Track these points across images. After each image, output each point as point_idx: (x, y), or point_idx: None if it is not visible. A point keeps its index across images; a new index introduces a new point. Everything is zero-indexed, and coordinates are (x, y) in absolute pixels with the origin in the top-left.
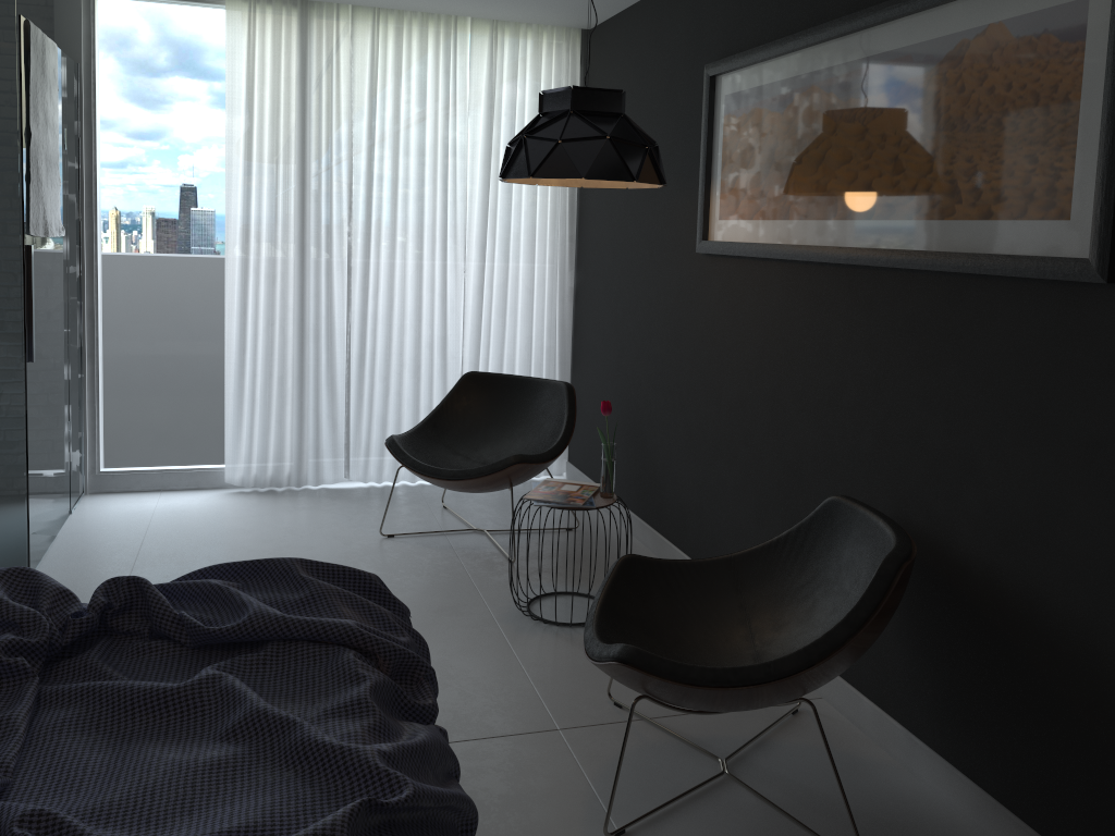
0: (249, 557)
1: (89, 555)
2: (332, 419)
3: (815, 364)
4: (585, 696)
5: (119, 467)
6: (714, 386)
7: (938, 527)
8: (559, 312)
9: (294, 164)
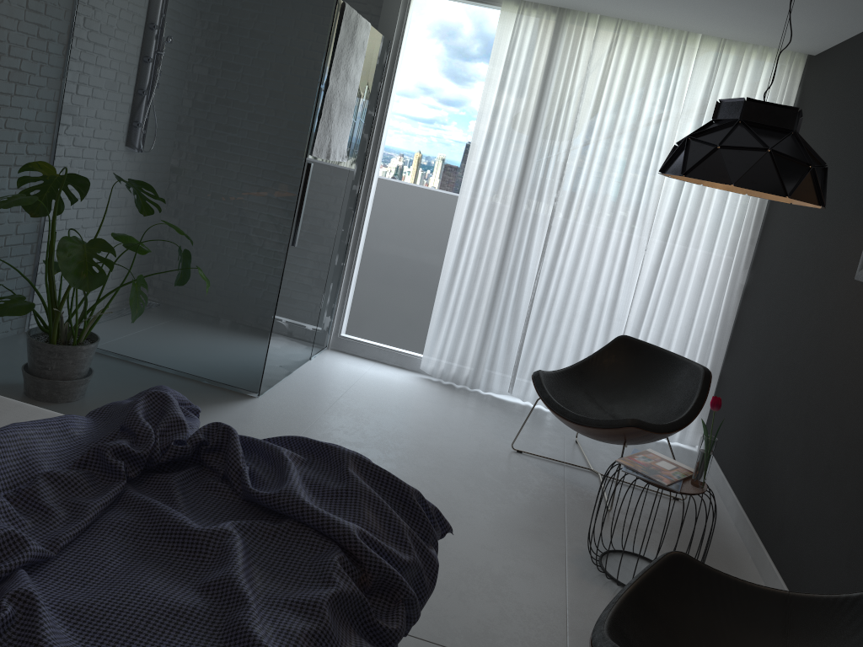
0: (405, 432)
1: (303, 393)
2: (508, 343)
3: None
4: None
5: (353, 336)
6: (840, 415)
7: None
8: (724, 304)
9: (525, 137)
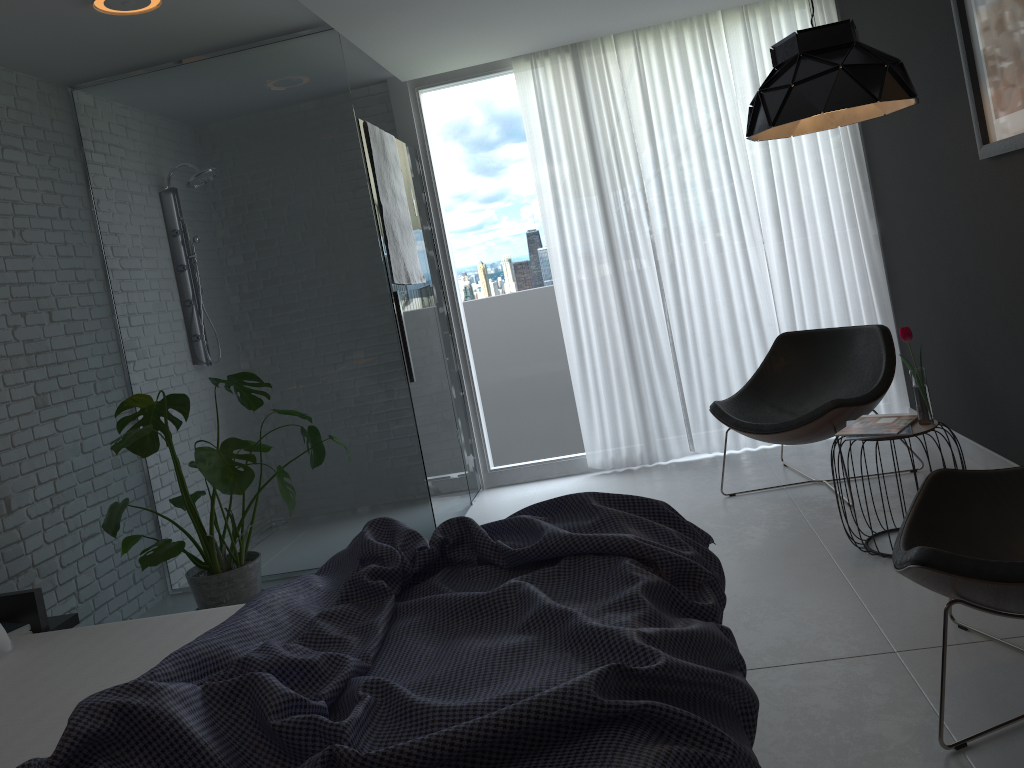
0: None
1: None
2: (668, 399)
3: None
4: (925, 620)
5: (504, 464)
6: None
7: None
8: (868, 262)
9: (592, 184)
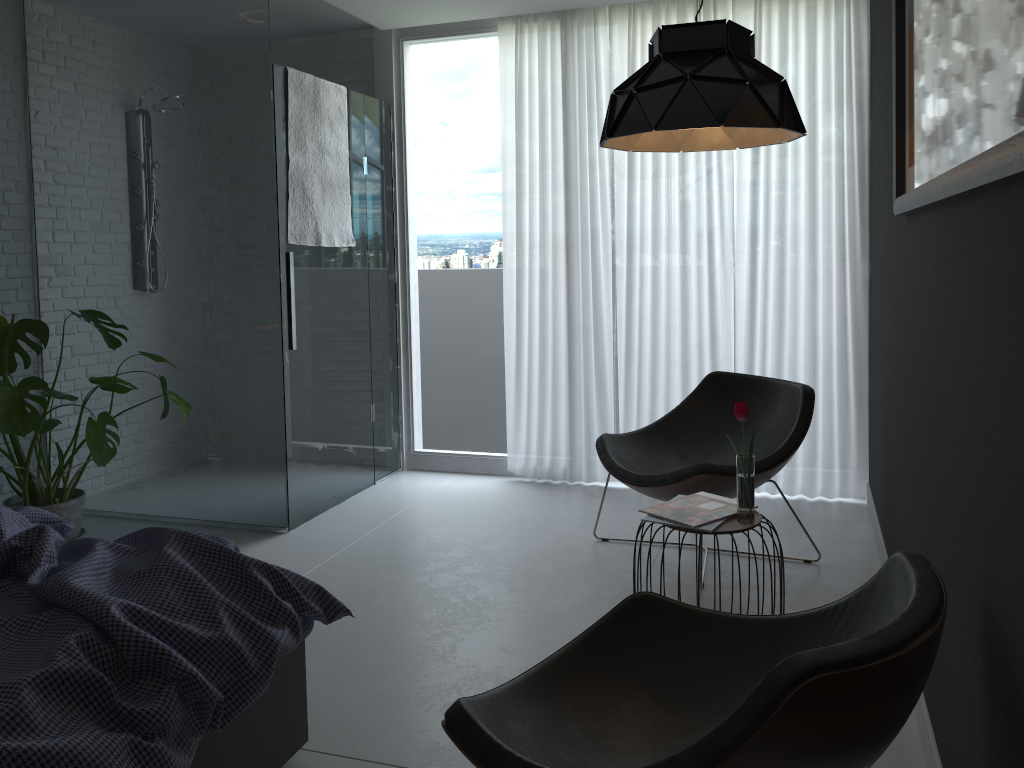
0: (460, 541)
1: (347, 520)
2: (600, 417)
3: (946, 354)
4: None
5: (430, 449)
6: (910, 391)
7: (1007, 628)
8: (851, 308)
9: (562, 169)
